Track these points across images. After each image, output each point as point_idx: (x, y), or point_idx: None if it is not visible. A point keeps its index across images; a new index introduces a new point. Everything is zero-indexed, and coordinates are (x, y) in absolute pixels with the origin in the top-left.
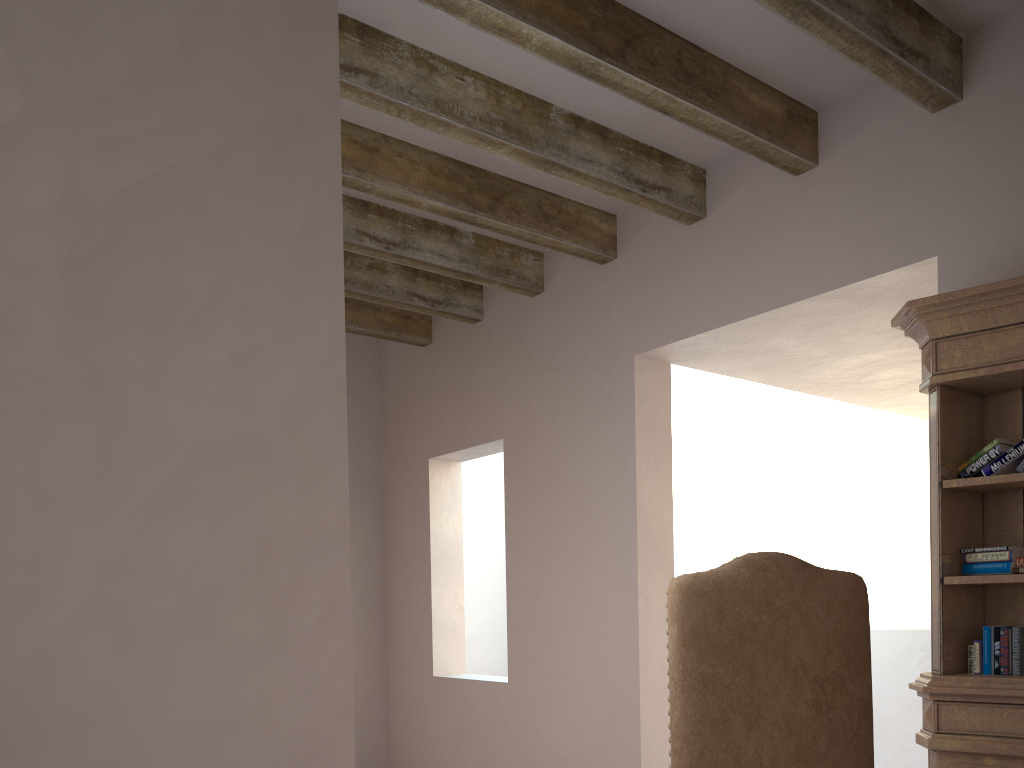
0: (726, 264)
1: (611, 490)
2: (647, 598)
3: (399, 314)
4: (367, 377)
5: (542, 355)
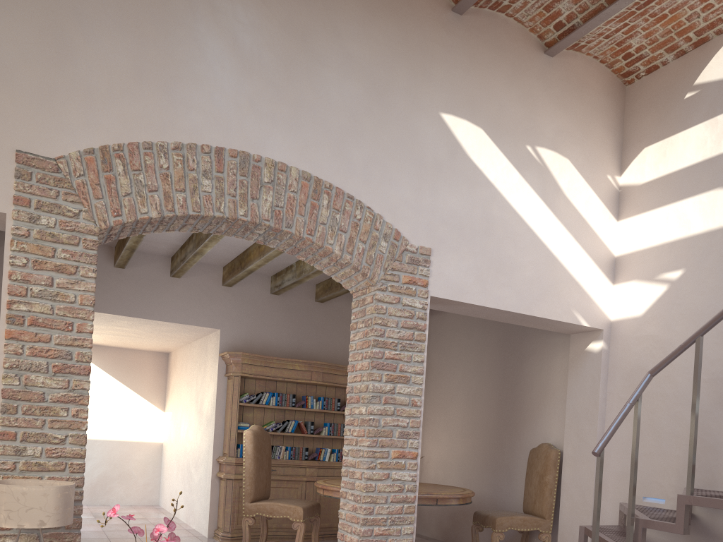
0: (134, 292)
1: None
2: None
3: None
4: None
5: None
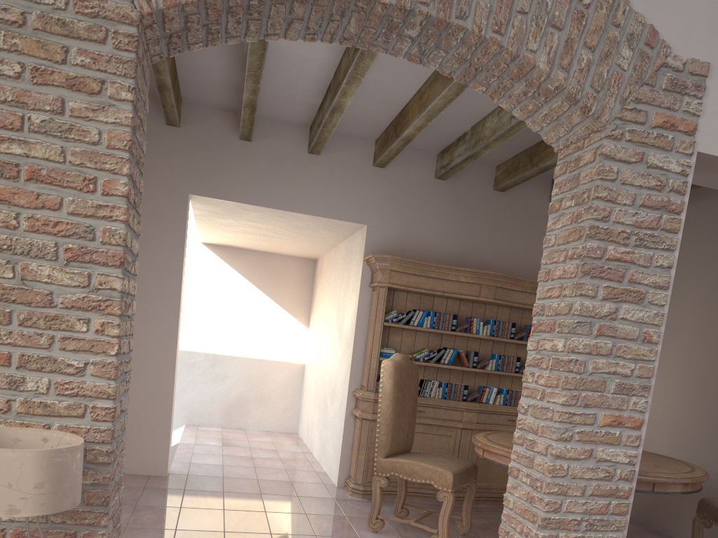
0: (262, 174)
1: (160, 268)
2: (178, 336)
3: None
4: None
5: None
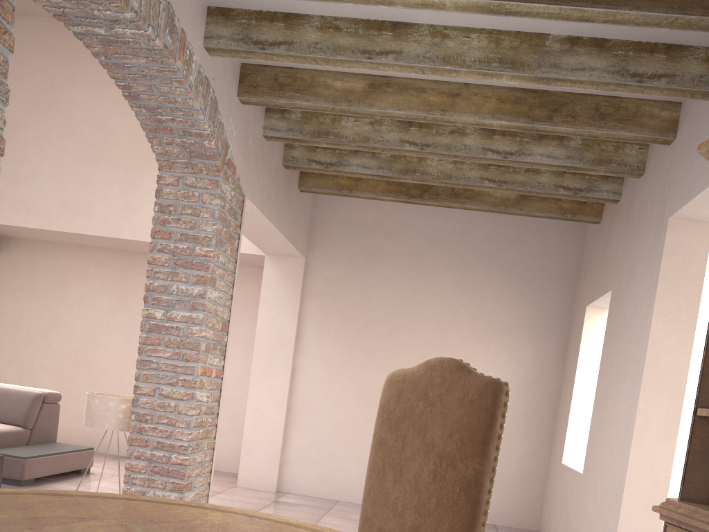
0: None
1: (641, 329)
2: (646, 419)
3: (576, 201)
4: (571, 248)
5: (635, 223)
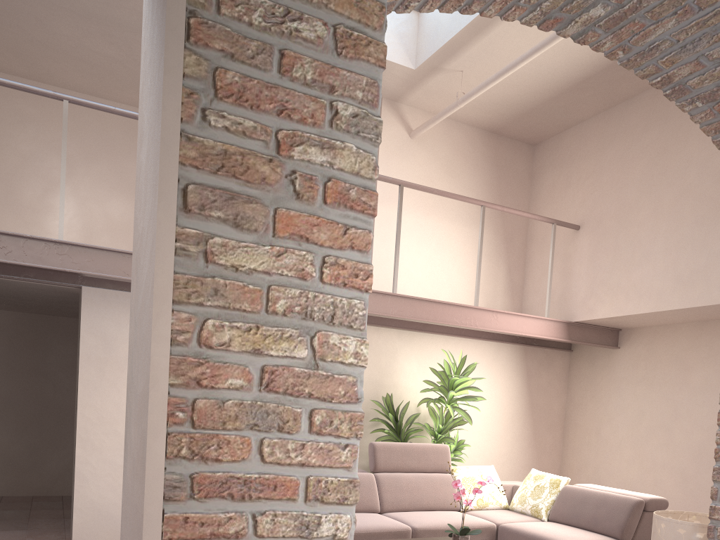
0: None
1: None
2: None
3: None
4: None
5: None
